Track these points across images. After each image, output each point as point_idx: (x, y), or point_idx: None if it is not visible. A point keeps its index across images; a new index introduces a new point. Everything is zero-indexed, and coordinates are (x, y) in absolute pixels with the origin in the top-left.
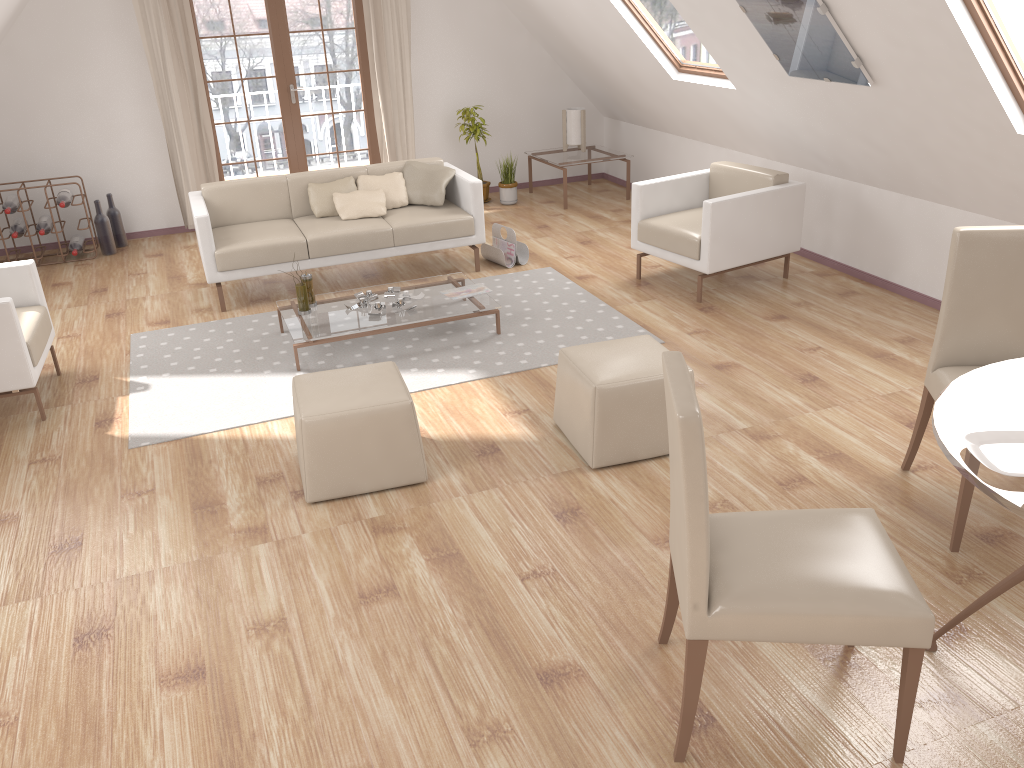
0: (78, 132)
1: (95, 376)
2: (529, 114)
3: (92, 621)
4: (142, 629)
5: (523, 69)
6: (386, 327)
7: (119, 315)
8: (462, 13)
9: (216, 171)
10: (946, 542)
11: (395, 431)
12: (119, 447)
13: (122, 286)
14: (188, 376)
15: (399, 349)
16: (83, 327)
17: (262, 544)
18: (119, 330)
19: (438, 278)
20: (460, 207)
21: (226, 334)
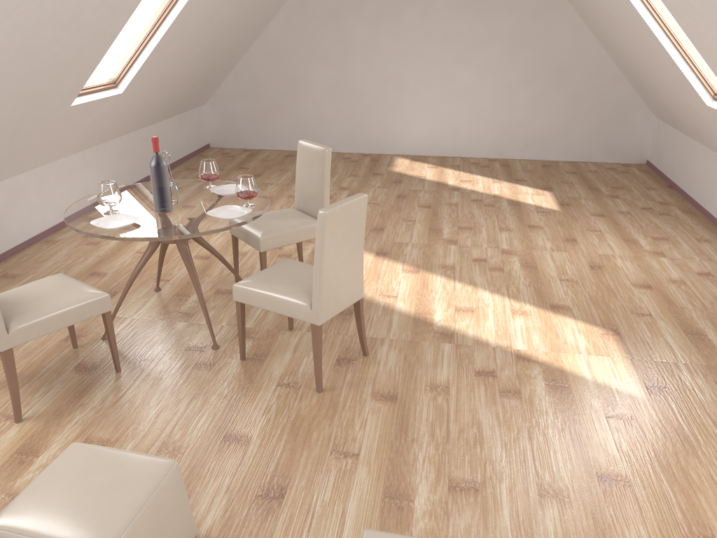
0: None
1: None
2: None
3: None
4: (660, 535)
5: None
6: None
7: None
8: None
9: None
10: (111, 375)
11: None
12: None
13: None
14: None
15: None
16: None
17: None
18: None
19: None
20: None
21: None
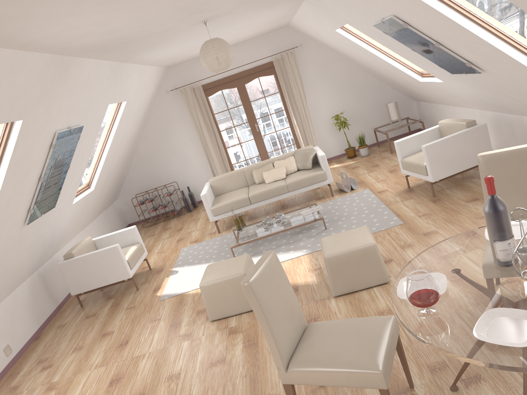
0: (174, 163)
1: (162, 269)
2: (371, 109)
3: (118, 375)
4: (131, 378)
5: (364, 89)
6: (269, 234)
7: (181, 240)
8: (327, 71)
9: (229, 168)
10: None
11: (239, 286)
12: (157, 300)
13: (188, 226)
14: (193, 265)
15: (279, 242)
16: (167, 247)
17: (186, 340)
18: (178, 247)
19: (303, 205)
20: (321, 167)
21: (215, 244)
